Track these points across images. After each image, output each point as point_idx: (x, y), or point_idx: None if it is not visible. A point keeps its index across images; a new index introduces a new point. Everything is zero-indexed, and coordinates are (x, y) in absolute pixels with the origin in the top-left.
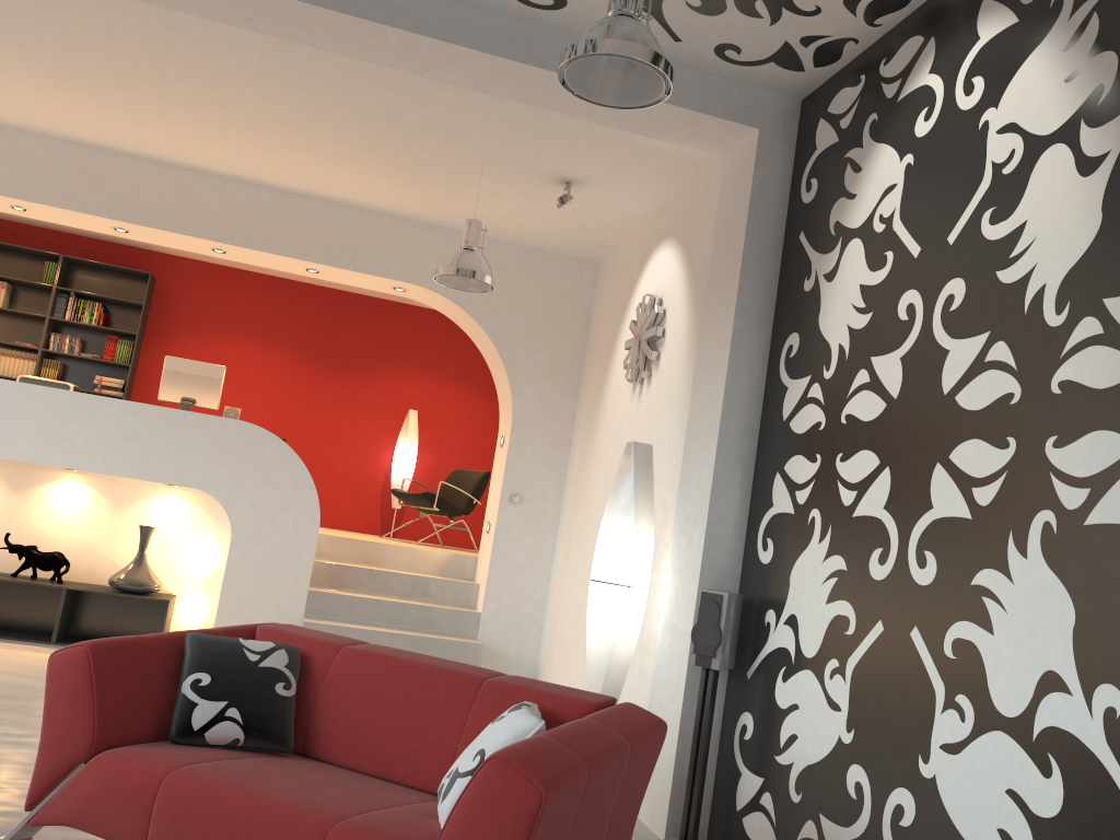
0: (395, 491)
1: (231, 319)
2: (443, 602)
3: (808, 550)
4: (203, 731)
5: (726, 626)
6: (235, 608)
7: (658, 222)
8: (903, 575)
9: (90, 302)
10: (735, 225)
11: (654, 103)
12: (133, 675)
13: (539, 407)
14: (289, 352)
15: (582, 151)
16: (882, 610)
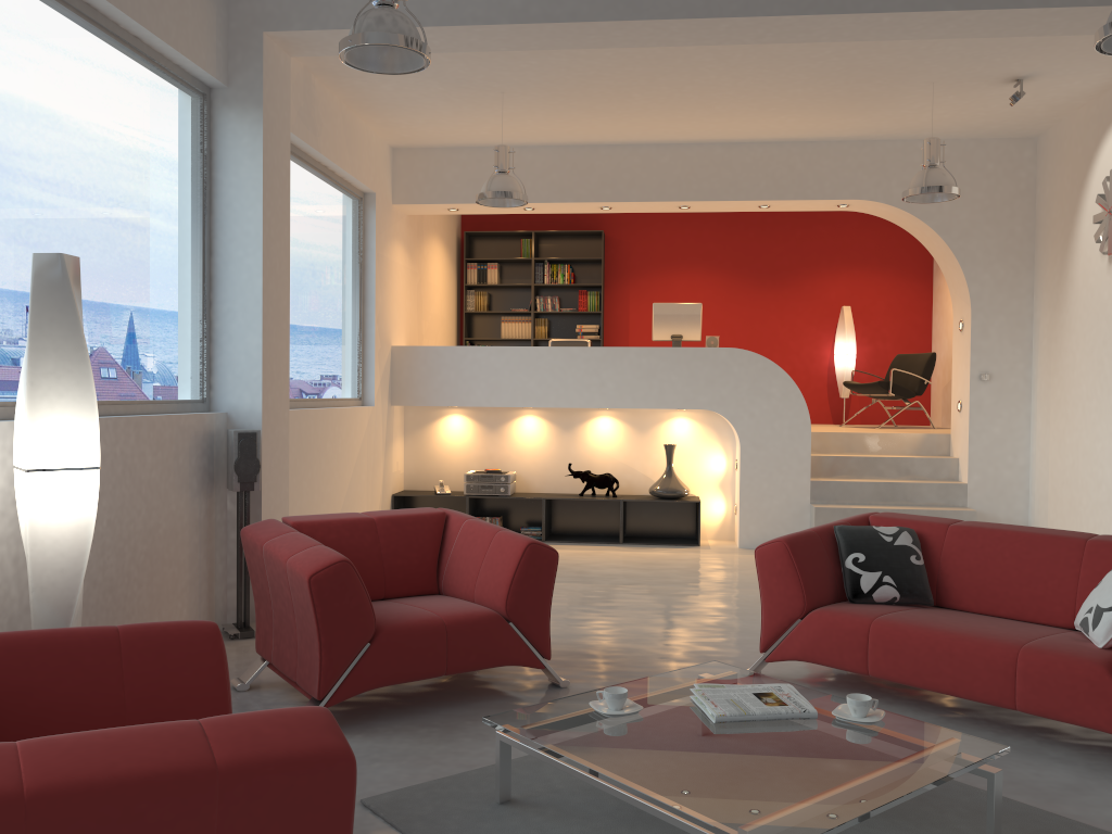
0: (847, 384)
1: (671, 256)
2: (926, 477)
3: None
4: (871, 593)
5: None
6: (753, 502)
7: None
8: None
9: (560, 265)
10: None
11: None
12: (814, 558)
13: (996, 289)
14: (724, 275)
15: (1039, 52)
16: None
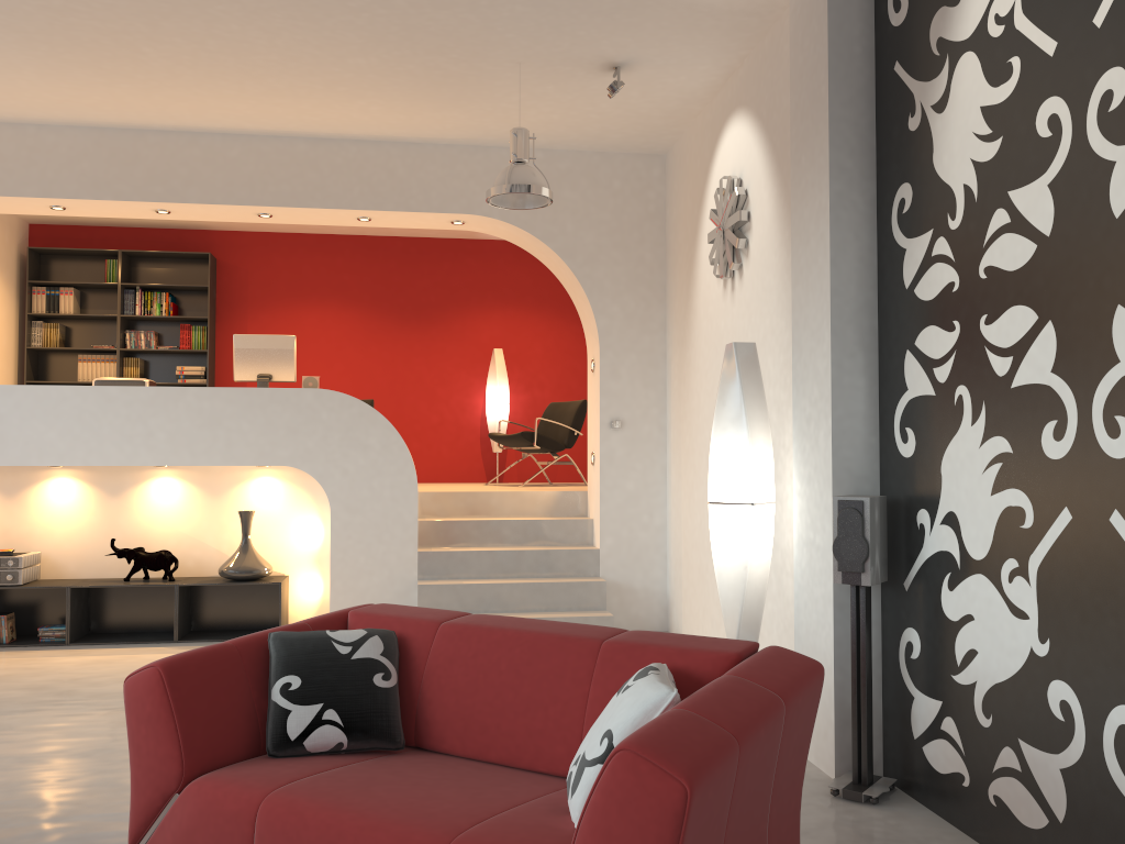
0: (492, 435)
1: (298, 287)
2: (558, 543)
3: (960, 435)
4: (302, 739)
5: (872, 535)
6: (348, 581)
7: (724, 94)
8: (1090, 450)
9: (156, 293)
10: (814, 71)
11: None
12: (216, 689)
13: (626, 323)
14: (362, 310)
15: (625, 26)
16: (1066, 495)
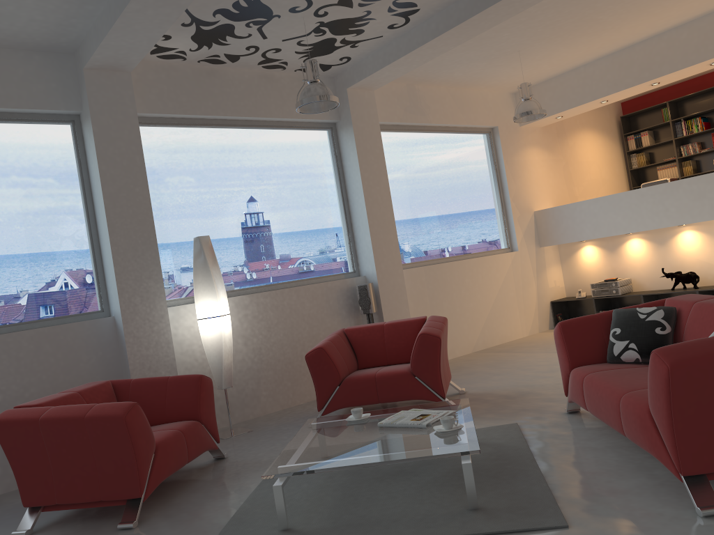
0: None
1: None
2: None
3: None
4: (619, 356)
5: None
6: None
7: None
8: None
9: (693, 119)
10: None
11: None
12: (584, 333)
13: None
14: None
15: None
16: None
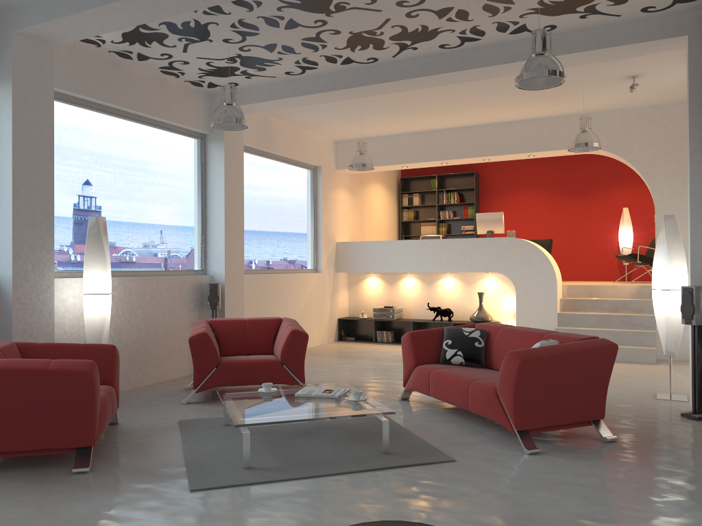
0: (616, 256)
1: (517, 183)
2: (635, 312)
3: None
4: (450, 359)
5: (697, 303)
6: (524, 325)
7: None
8: None
9: (452, 193)
10: (687, 90)
11: (563, 82)
12: (425, 342)
13: (670, 195)
14: (550, 192)
15: (625, 64)
16: None
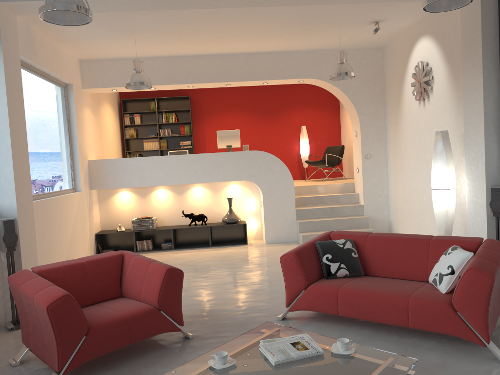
0: (307, 161)
1: (222, 106)
2: (346, 203)
3: None
4: (335, 273)
5: None
6: (270, 221)
7: (417, 27)
8: None
9: (170, 113)
10: (474, 31)
11: (462, 6)
12: (308, 259)
13: (370, 116)
14: (248, 114)
15: (386, 9)
16: None
